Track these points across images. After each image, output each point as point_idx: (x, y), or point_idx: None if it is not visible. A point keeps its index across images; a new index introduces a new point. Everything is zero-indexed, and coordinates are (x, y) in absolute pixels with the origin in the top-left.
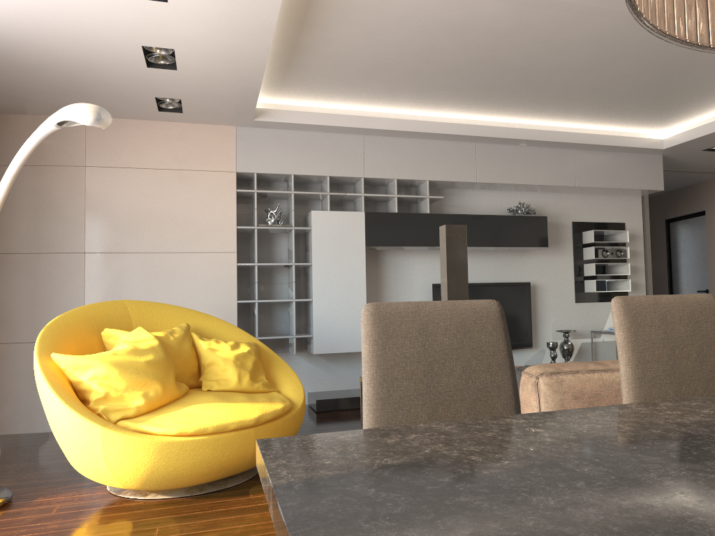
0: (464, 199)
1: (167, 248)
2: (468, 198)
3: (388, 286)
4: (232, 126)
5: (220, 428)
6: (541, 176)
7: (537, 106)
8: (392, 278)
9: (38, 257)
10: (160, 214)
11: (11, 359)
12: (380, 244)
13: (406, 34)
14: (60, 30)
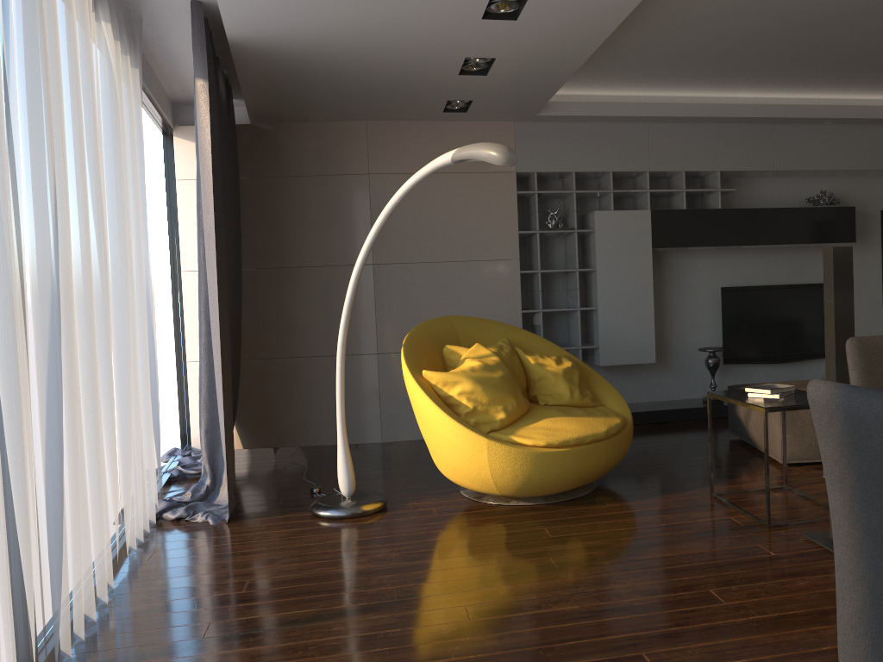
0: (755, 189)
1: (451, 257)
2: (759, 188)
3: (671, 291)
4: (510, 122)
5: (580, 441)
6: (849, 159)
7: (854, 80)
8: (675, 281)
9: (329, 270)
10: (442, 221)
11: (311, 372)
12: (668, 245)
13: (733, 22)
14: (395, 49)
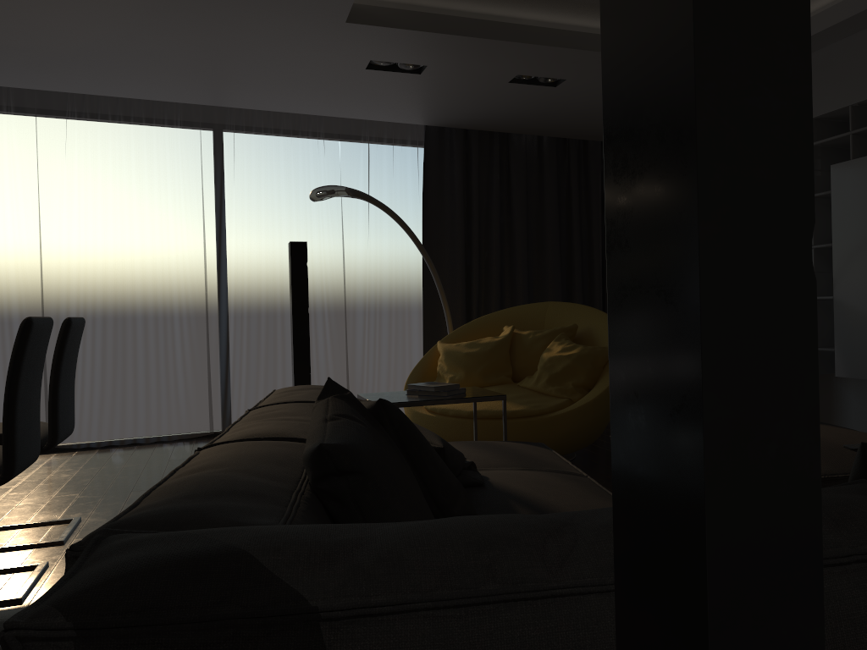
0: None
1: None
2: None
3: None
4: None
5: (443, 412)
6: None
7: None
8: None
9: None
10: None
11: None
12: None
13: None
14: (475, 97)
